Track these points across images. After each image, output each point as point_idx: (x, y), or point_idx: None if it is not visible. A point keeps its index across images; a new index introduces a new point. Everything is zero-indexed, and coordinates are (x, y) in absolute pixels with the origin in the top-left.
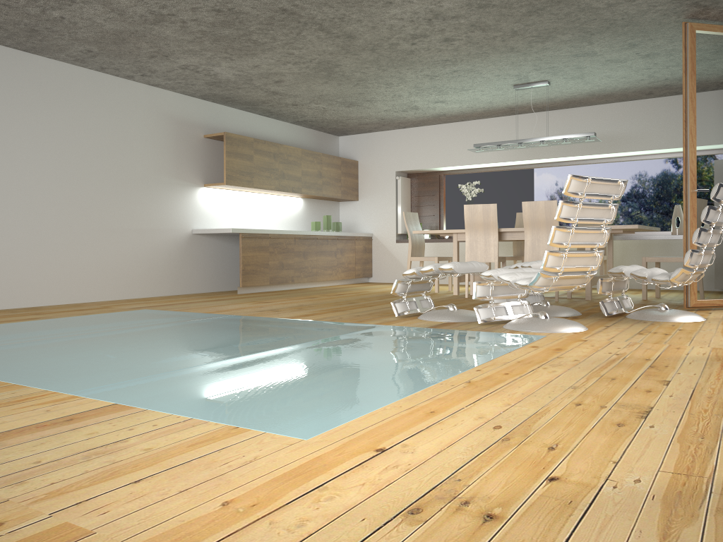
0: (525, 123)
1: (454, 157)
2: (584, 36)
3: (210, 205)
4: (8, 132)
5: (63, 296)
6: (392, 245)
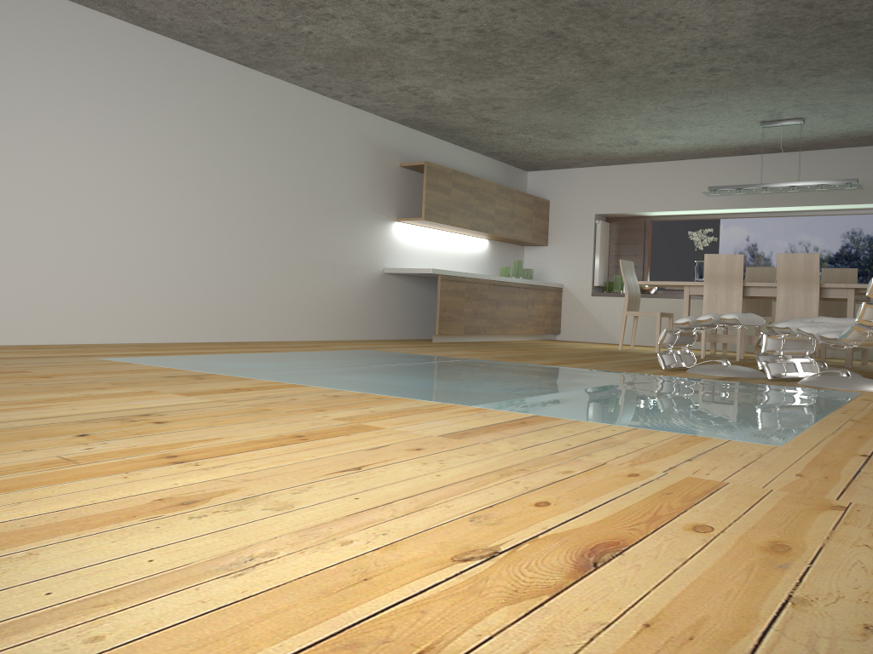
0: (757, 166)
1: (667, 201)
2: (869, 71)
3: (402, 242)
4: (226, 152)
5: (264, 332)
6: (587, 299)
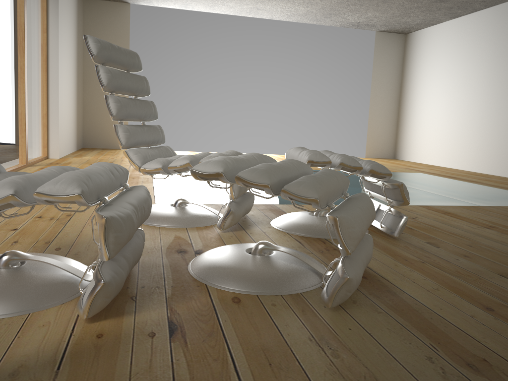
0: None
1: None
2: None
3: None
4: None
5: None
6: None
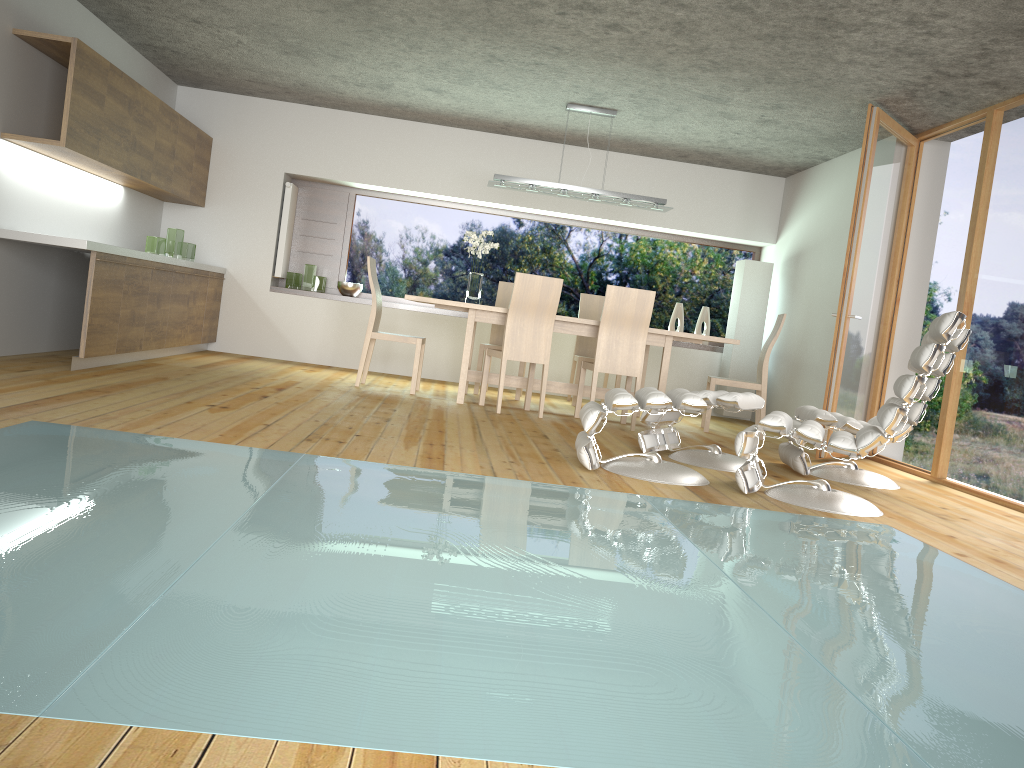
0: (509, 150)
1: (392, 174)
2: (757, 81)
3: (5, 179)
4: None
5: None
6: (263, 295)
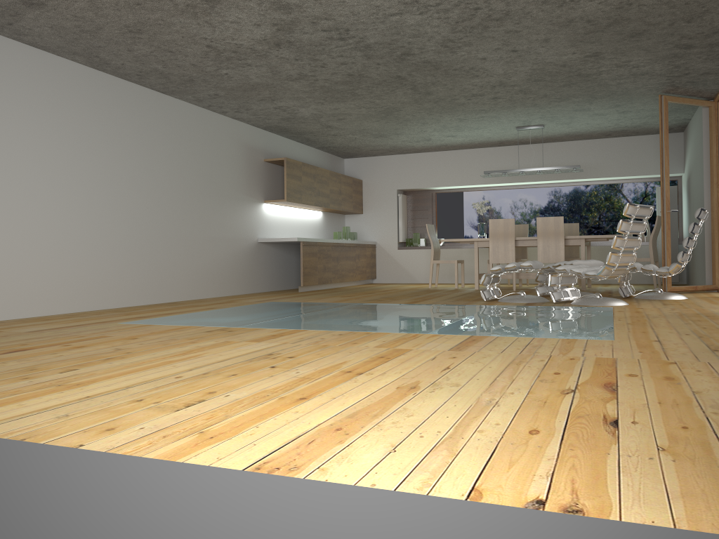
0: (508, 153)
1: (449, 179)
2: (589, 99)
3: (268, 218)
4: (153, 159)
5: (184, 293)
6: (394, 252)
